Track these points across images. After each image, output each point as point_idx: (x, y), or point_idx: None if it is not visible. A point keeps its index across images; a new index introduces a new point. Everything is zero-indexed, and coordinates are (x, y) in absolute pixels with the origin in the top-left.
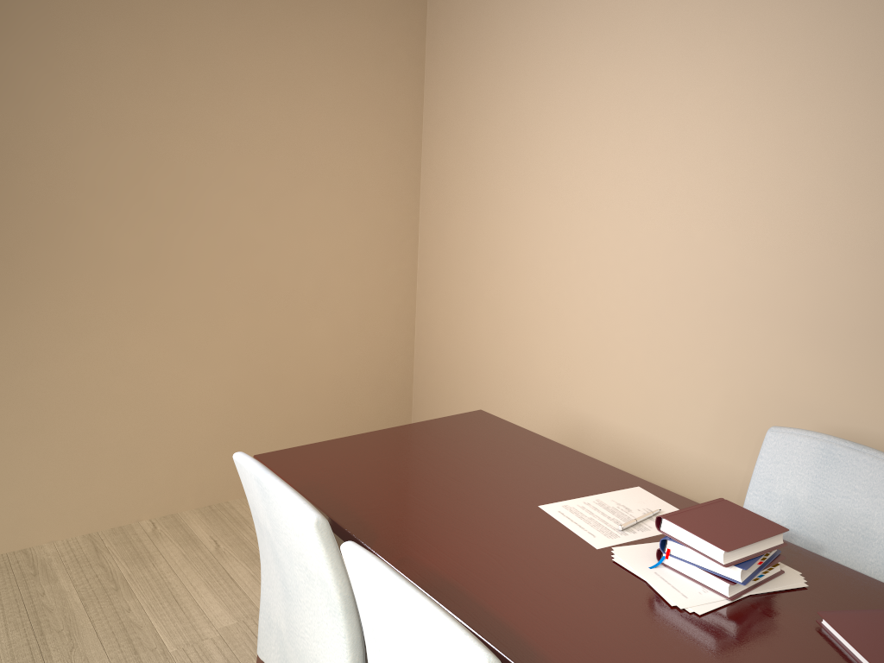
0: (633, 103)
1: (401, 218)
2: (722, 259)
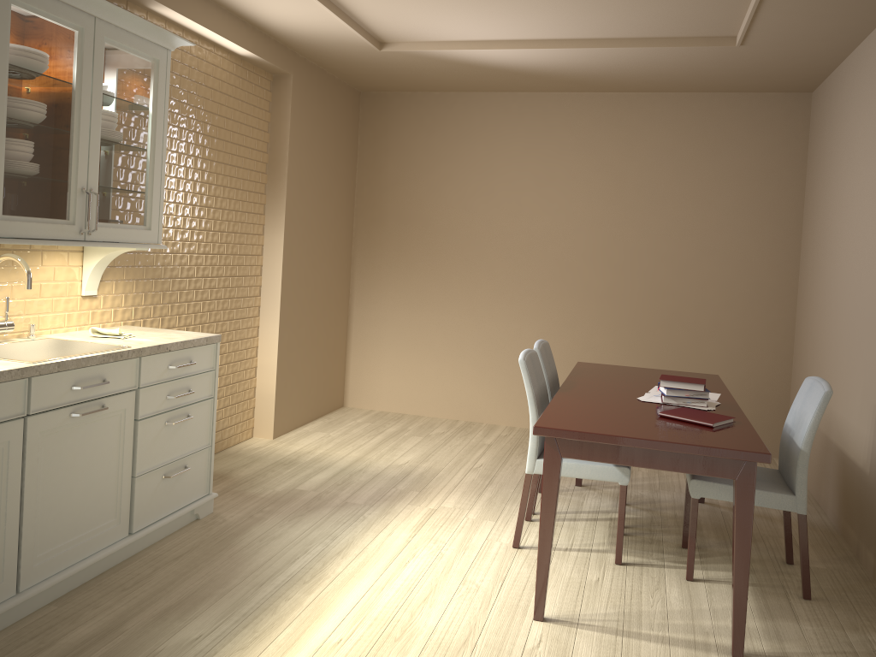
0: (852, 195)
1: (782, 282)
2: (867, 292)
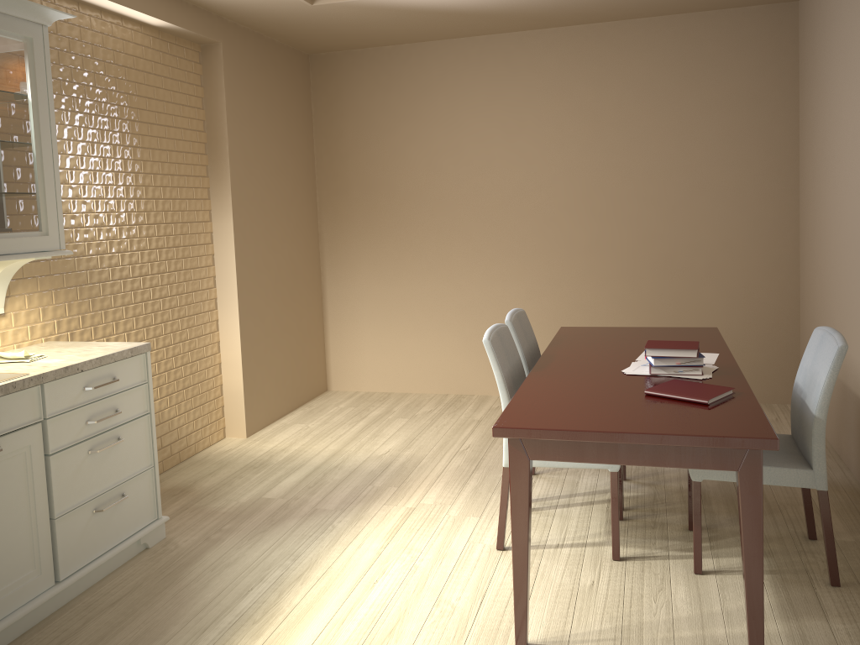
0: (853, 111)
1: (781, 215)
2: None
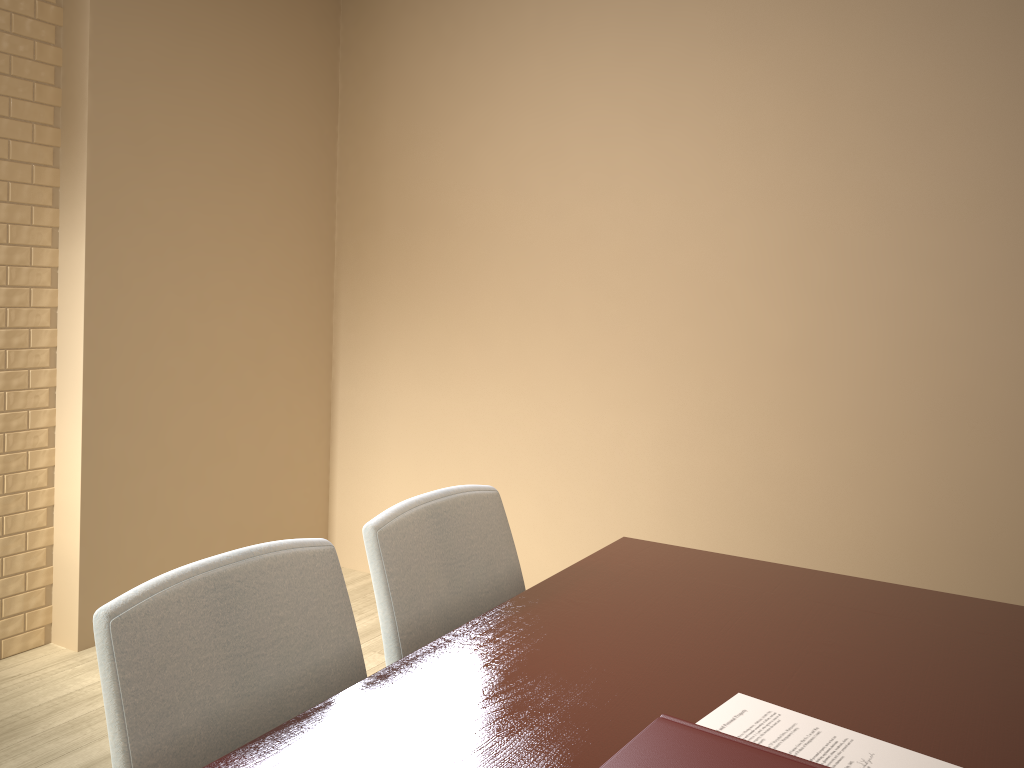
0: None
1: None
2: None
